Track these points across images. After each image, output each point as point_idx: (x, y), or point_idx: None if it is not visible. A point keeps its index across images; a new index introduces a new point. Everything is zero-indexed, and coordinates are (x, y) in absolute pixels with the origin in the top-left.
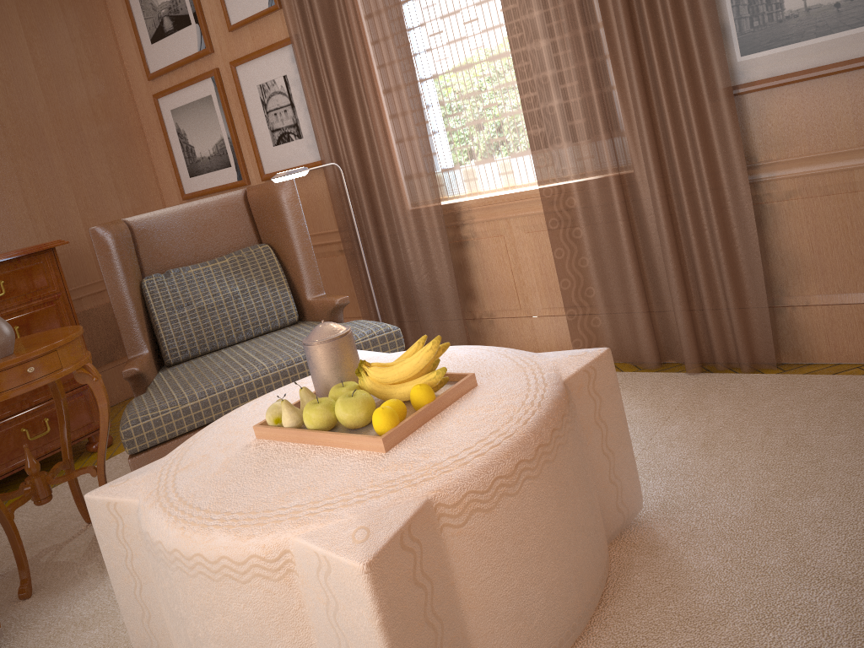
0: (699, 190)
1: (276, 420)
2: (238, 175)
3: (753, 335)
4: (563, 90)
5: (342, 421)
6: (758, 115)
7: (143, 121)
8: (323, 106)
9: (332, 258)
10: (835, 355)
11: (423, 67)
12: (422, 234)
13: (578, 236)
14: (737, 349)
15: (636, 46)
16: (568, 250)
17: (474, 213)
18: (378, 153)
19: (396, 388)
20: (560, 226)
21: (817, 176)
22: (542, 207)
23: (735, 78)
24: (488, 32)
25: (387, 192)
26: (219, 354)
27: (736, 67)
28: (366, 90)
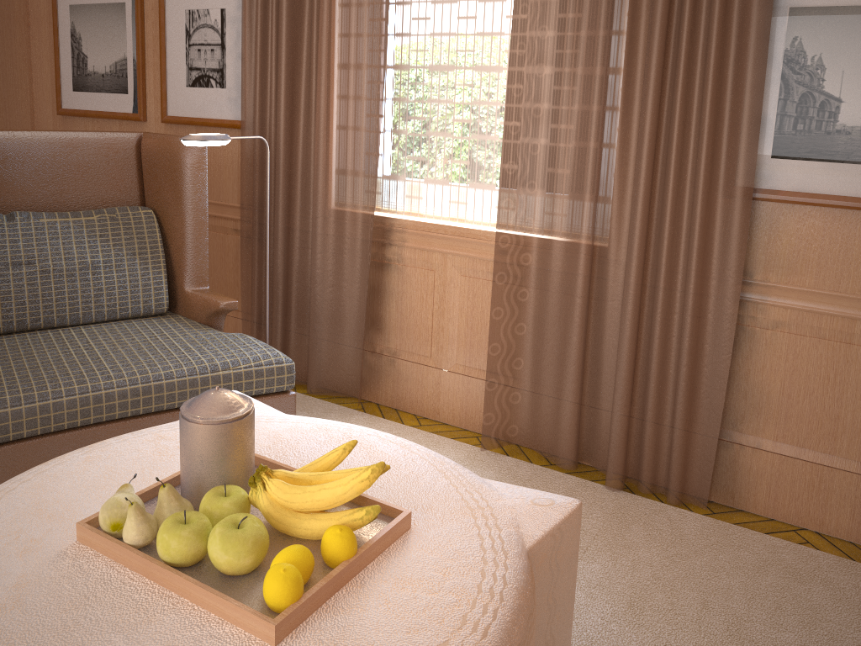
0: (680, 291)
1: (114, 525)
2: (133, 107)
3: (690, 465)
4: (555, 132)
5: (216, 563)
6: (770, 228)
7: (31, 6)
8: (261, 60)
9: (223, 235)
10: (772, 510)
11: (395, 53)
12: (340, 241)
13: (523, 299)
14: (670, 477)
15: (659, 110)
16: (508, 312)
17: (408, 235)
18: (313, 135)
19: (304, 520)
20: (507, 283)
21: (813, 315)
22: (494, 256)
23: (757, 179)
24: (485, 37)
25: (311, 182)
26: (55, 336)
27: (762, 167)
28: (320, 58)
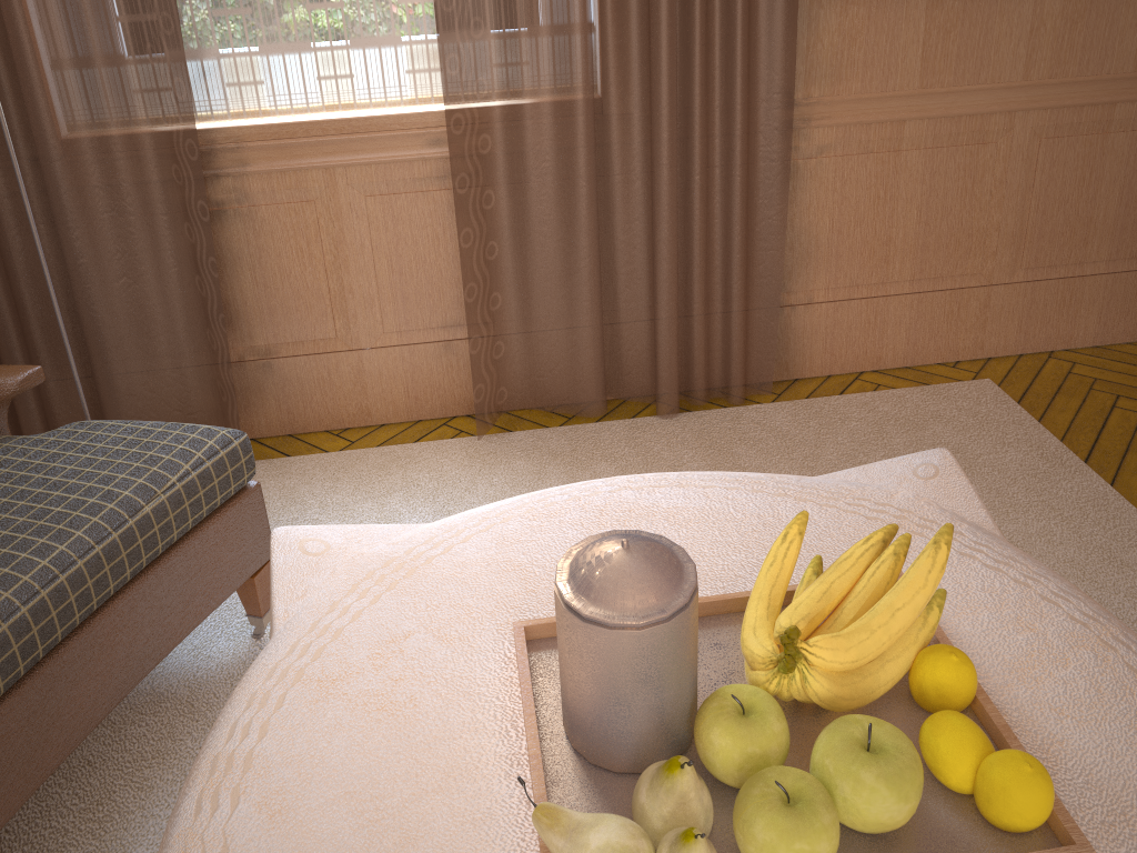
0: (717, 137)
1: None
2: None
3: (749, 351)
4: None
5: (886, 827)
6: (808, 27)
7: None
8: None
9: None
10: (829, 366)
11: None
12: (116, 195)
13: (488, 206)
14: (732, 374)
15: None
16: (477, 231)
17: (250, 153)
18: None
19: (877, 673)
20: (471, 188)
21: (861, 127)
22: (450, 152)
23: None
24: None
25: (10, 96)
26: None
27: None
28: None
